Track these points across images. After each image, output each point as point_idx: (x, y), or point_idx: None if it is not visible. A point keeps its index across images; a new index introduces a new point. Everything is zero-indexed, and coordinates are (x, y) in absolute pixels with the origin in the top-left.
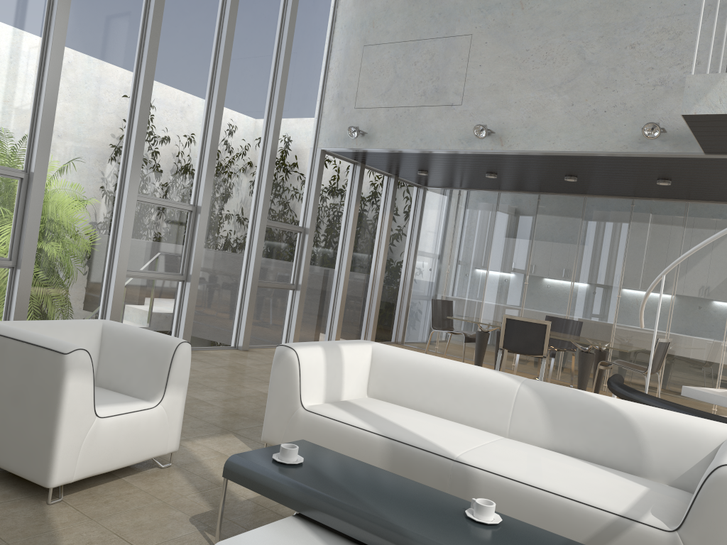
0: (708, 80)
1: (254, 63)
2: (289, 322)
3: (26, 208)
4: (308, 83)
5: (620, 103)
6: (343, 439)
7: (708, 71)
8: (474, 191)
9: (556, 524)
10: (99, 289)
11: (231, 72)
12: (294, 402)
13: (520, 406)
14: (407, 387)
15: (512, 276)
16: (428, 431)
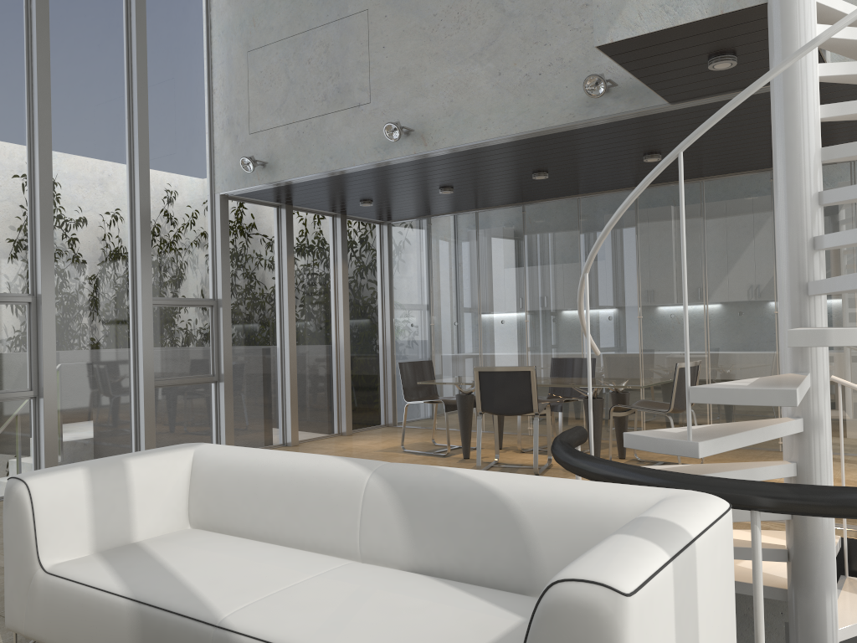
0: None
1: (94, 96)
2: (217, 425)
3: None
4: (186, 112)
5: (556, 59)
6: (87, 612)
7: None
8: (446, 216)
9: None
10: None
11: (58, 111)
12: (31, 563)
13: (369, 510)
14: (232, 504)
15: (509, 315)
16: (218, 575)
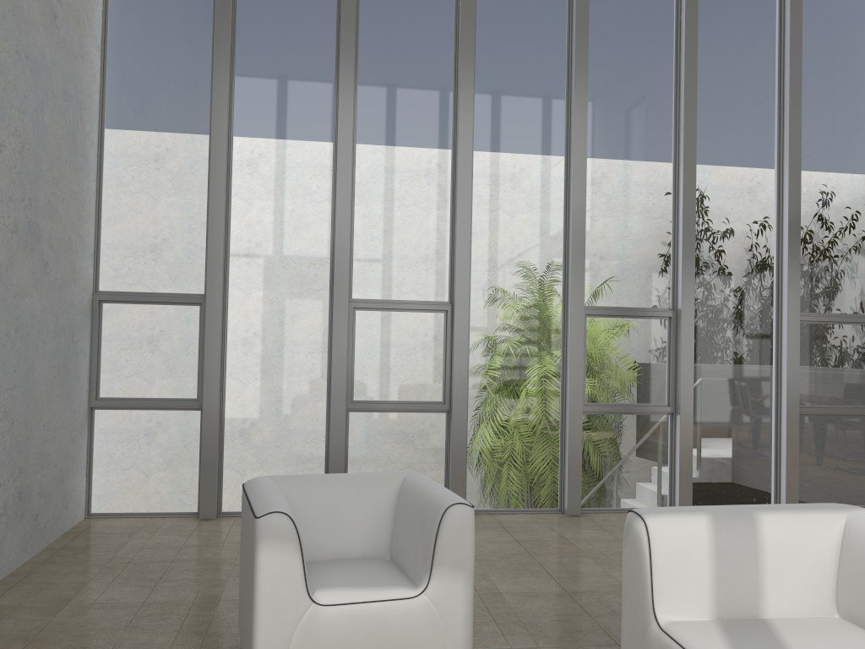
0: None
1: (741, 96)
2: None
3: (452, 343)
4: (847, 95)
5: None
6: None
7: None
8: None
9: None
10: (553, 430)
11: (704, 119)
12: (645, 612)
13: None
14: None
15: None
16: None
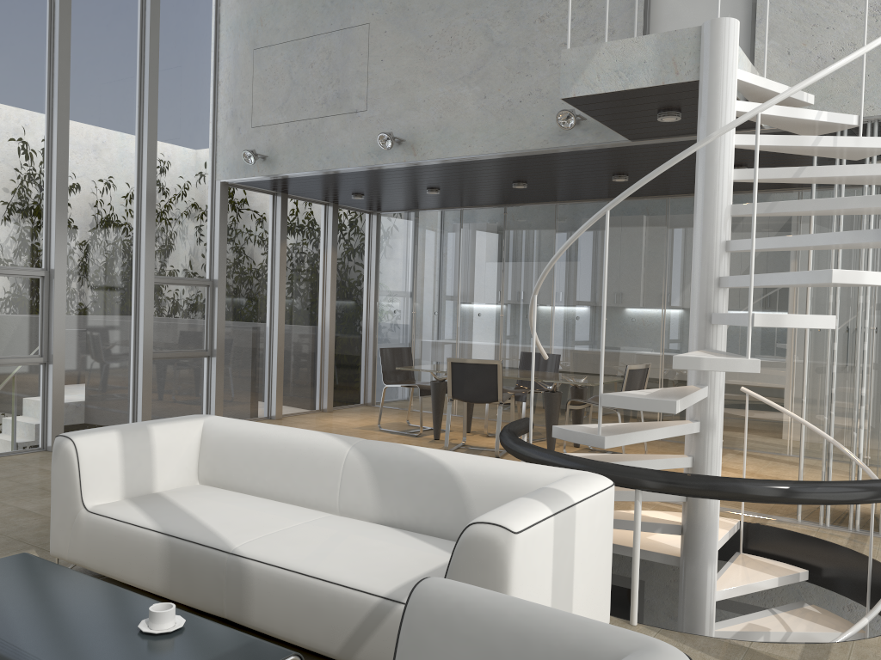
0: (584, 54)
1: (109, 85)
2: (208, 397)
3: None
4: (192, 102)
5: (536, 89)
6: (124, 542)
7: (606, 42)
8: (433, 211)
9: (325, 616)
10: None
11: (76, 99)
12: (76, 504)
13: (348, 475)
14: (236, 466)
15: (485, 309)
16: (228, 519)
